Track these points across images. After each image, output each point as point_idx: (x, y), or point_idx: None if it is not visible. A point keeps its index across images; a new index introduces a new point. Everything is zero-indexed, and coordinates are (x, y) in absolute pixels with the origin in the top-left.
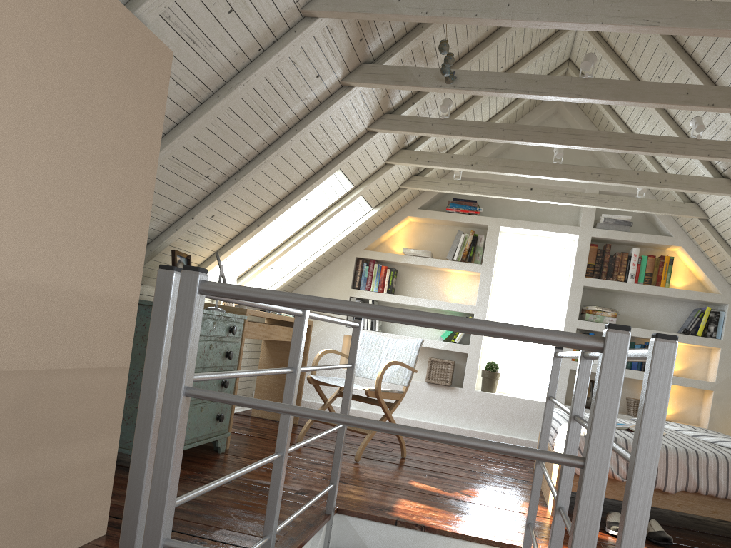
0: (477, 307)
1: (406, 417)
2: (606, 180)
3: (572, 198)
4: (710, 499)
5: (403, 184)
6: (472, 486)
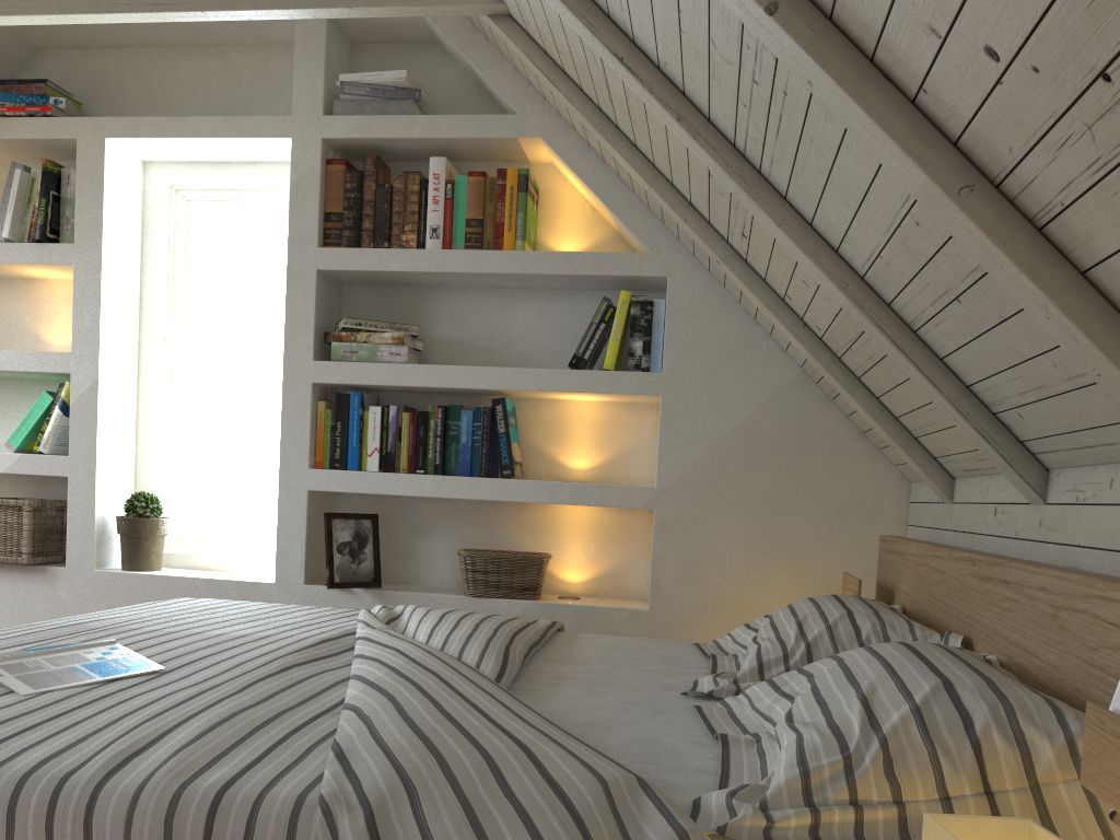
0: (77, 357)
1: None
2: None
3: None
4: None
5: None
6: None
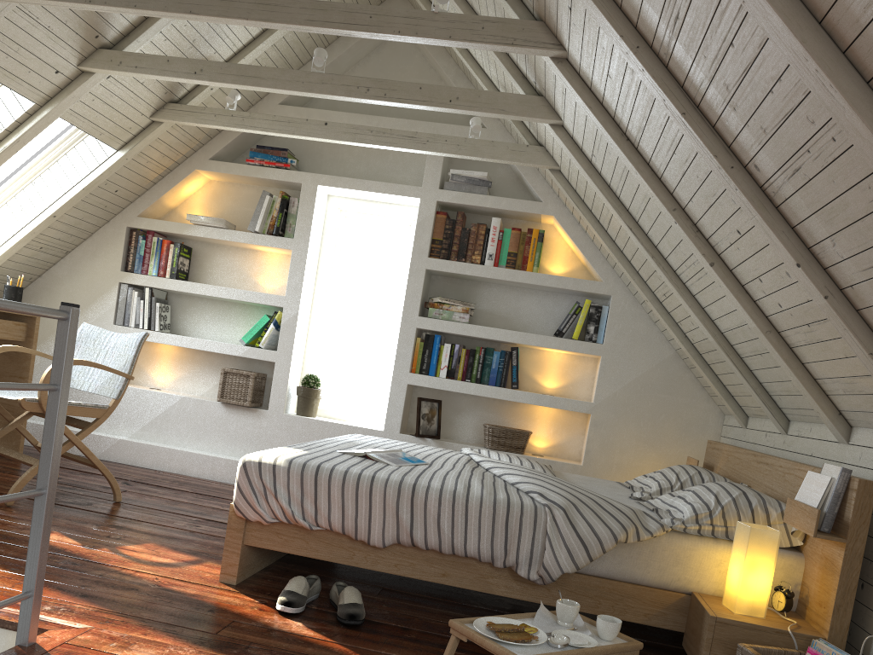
0: (288, 299)
1: (194, 450)
2: (378, 98)
3: (381, 137)
4: (439, 556)
5: (155, 115)
6: (159, 540)
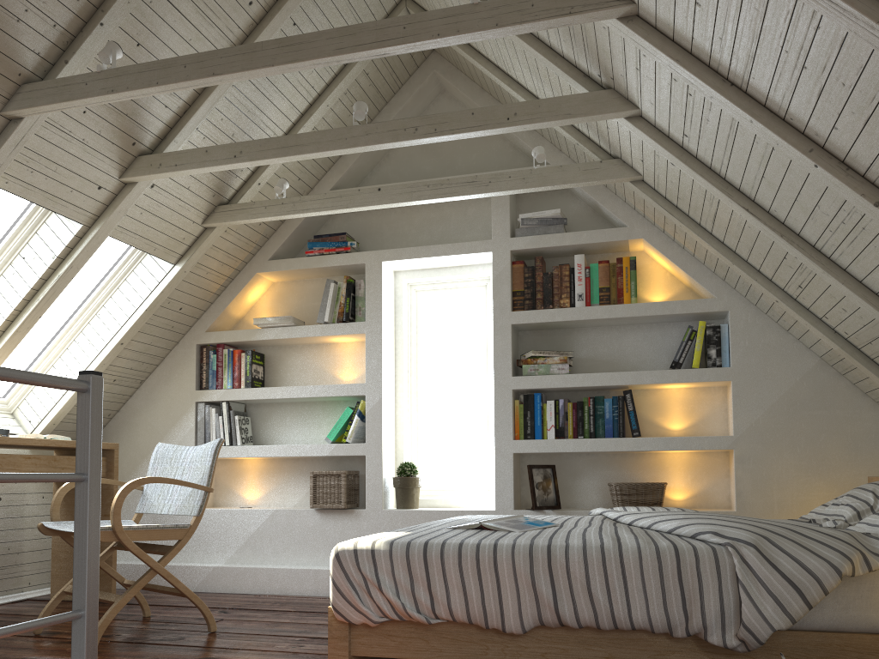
0: (369, 385)
1: (294, 565)
2: (428, 135)
3: (439, 189)
4: (597, 635)
5: (206, 220)
6: None
